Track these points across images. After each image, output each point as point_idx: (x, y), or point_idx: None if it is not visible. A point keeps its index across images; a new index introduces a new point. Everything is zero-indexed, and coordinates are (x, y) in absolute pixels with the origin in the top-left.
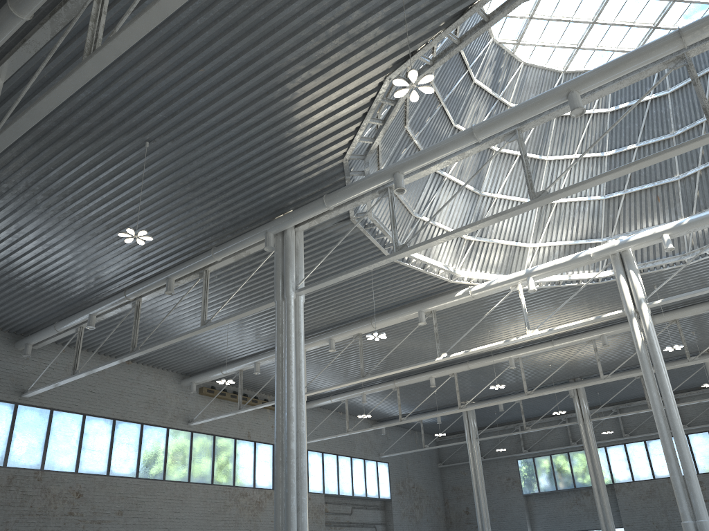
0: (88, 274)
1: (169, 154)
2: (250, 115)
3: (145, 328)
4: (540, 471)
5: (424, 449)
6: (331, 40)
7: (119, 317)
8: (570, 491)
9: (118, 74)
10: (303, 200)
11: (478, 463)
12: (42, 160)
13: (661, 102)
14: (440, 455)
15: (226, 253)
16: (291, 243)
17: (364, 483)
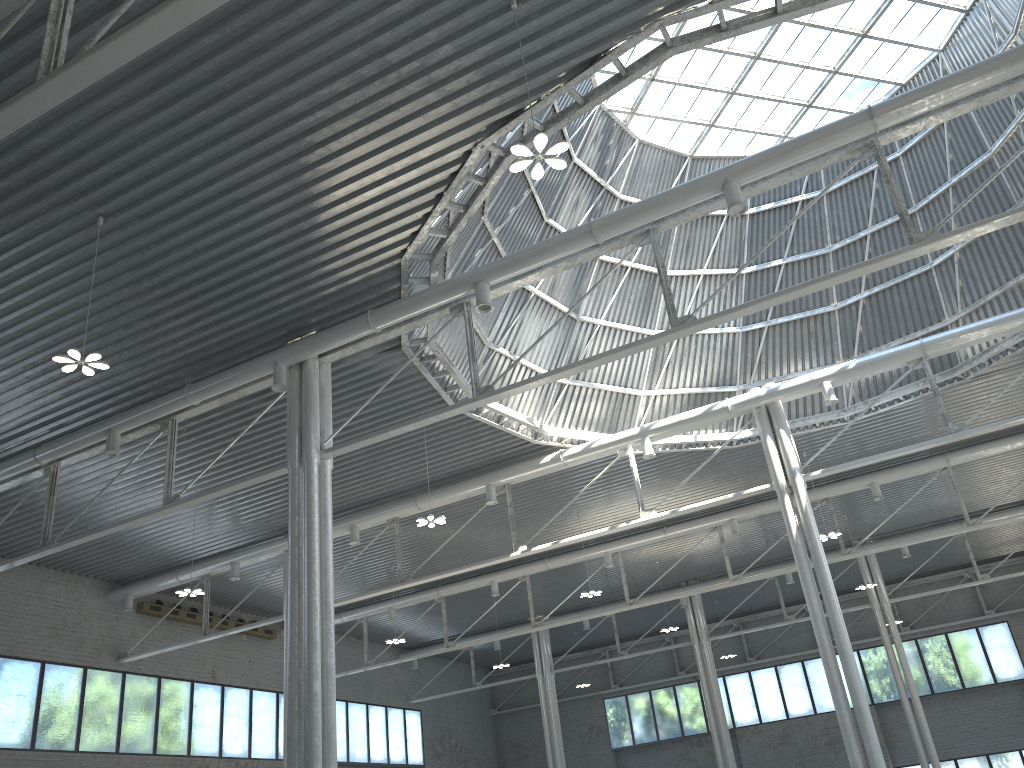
0: None
1: (133, 238)
2: (270, 186)
3: (58, 509)
4: (635, 715)
5: (474, 688)
6: (405, 84)
7: (17, 491)
8: (676, 742)
9: (66, 109)
10: (334, 316)
11: (553, 706)
12: None
13: (815, 205)
14: (494, 697)
15: (209, 393)
16: (314, 380)
17: (386, 743)
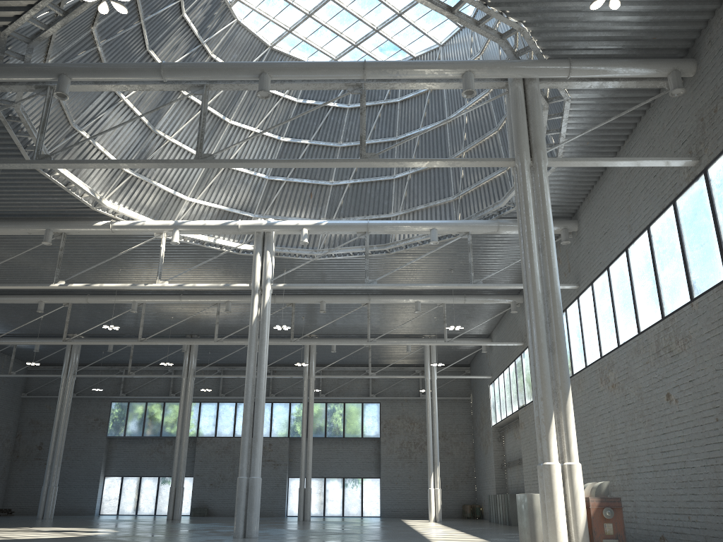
0: None
1: None
2: None
3: None
4: (131, 416)
5: (9, 375)
6: None
7: None
8: (155, 439)
9: None
10: None
11: (67, 399)
12: None
13: (340, 113)
14: (27, 385)
15: None
16: None
17: None
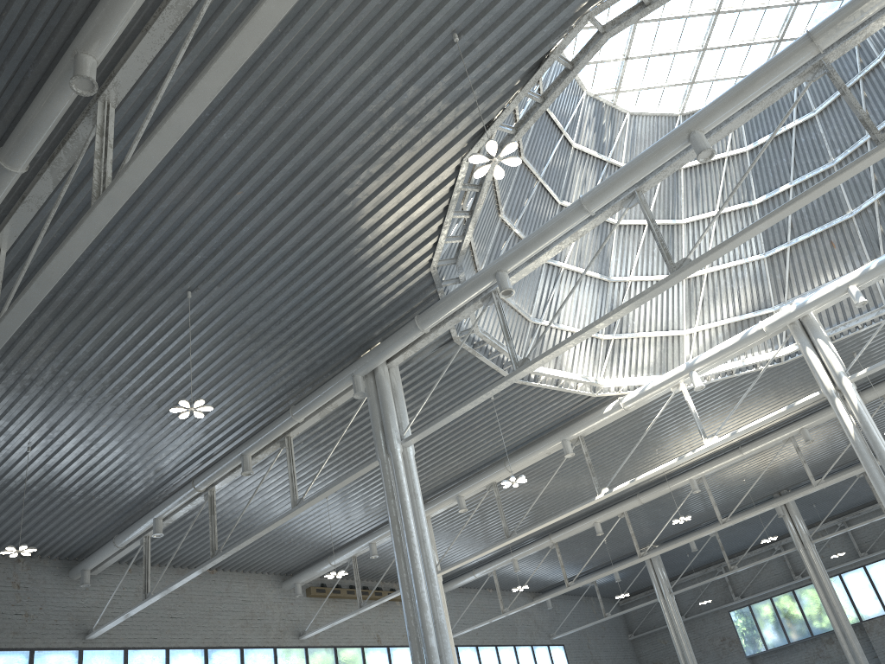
0: (144, 468)
1: (218, 301)
2: (308, 236)
3: (225, 523)
4: (762, 622)
5: (605, 618)
6: (388, 127)
7: (191, 515)
8: (807, 642)
9: (140, 216)
10: (391, 327)
11: (678, 625)
12: (67, 338)
13: (809, 127)
14: (629, 624)
15: (309, 410)
16: (386, 382)
17: None
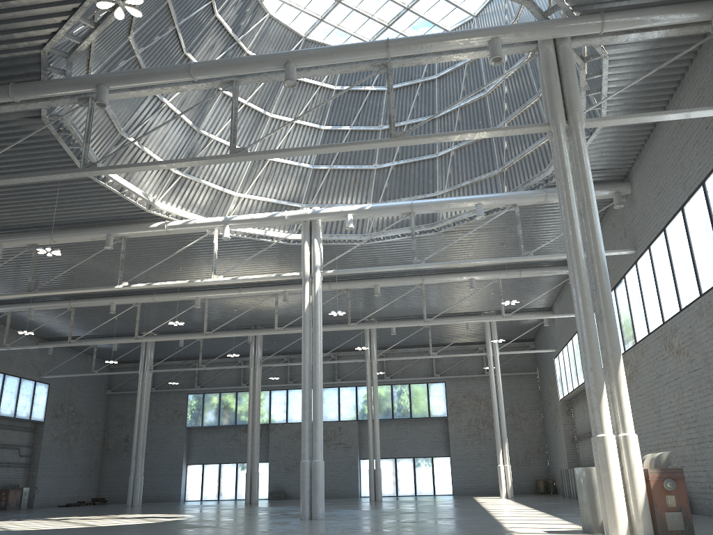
0: None
1: None
2: None
3: None
4: (207, 407)
5: (92, 374)
6: None
7: None
8: (230, 427)
9: None
10: None
11: (146, 394)
12: None
13: (378, 96)
14: (111, 382)
15: None
16: None
17: (15, 403)
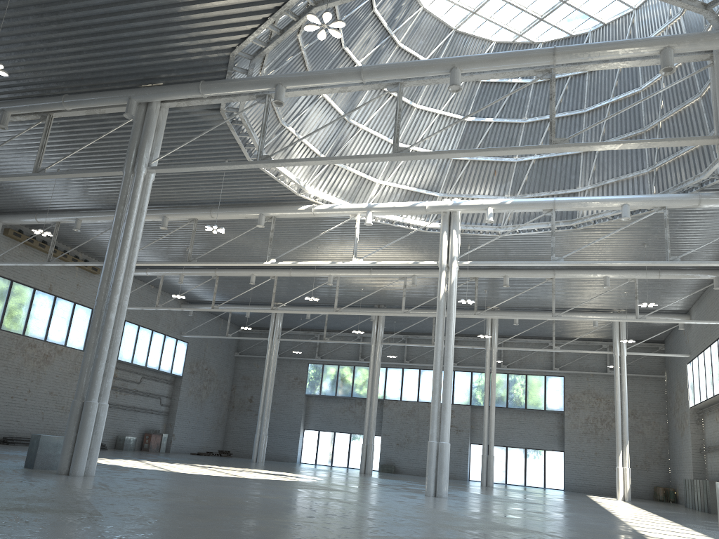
0: None
1: None
2: None
3: None
4: (326, 377)
5: (226, 337)
6: None
7: None
8: (346, 399)
9: None
10: (177, 77)
11: (273, 360)
12: None
13: (525, 88)
14: (239, 346)
15: (79, 105)
16: (154, 117)
17: (160, 357)
